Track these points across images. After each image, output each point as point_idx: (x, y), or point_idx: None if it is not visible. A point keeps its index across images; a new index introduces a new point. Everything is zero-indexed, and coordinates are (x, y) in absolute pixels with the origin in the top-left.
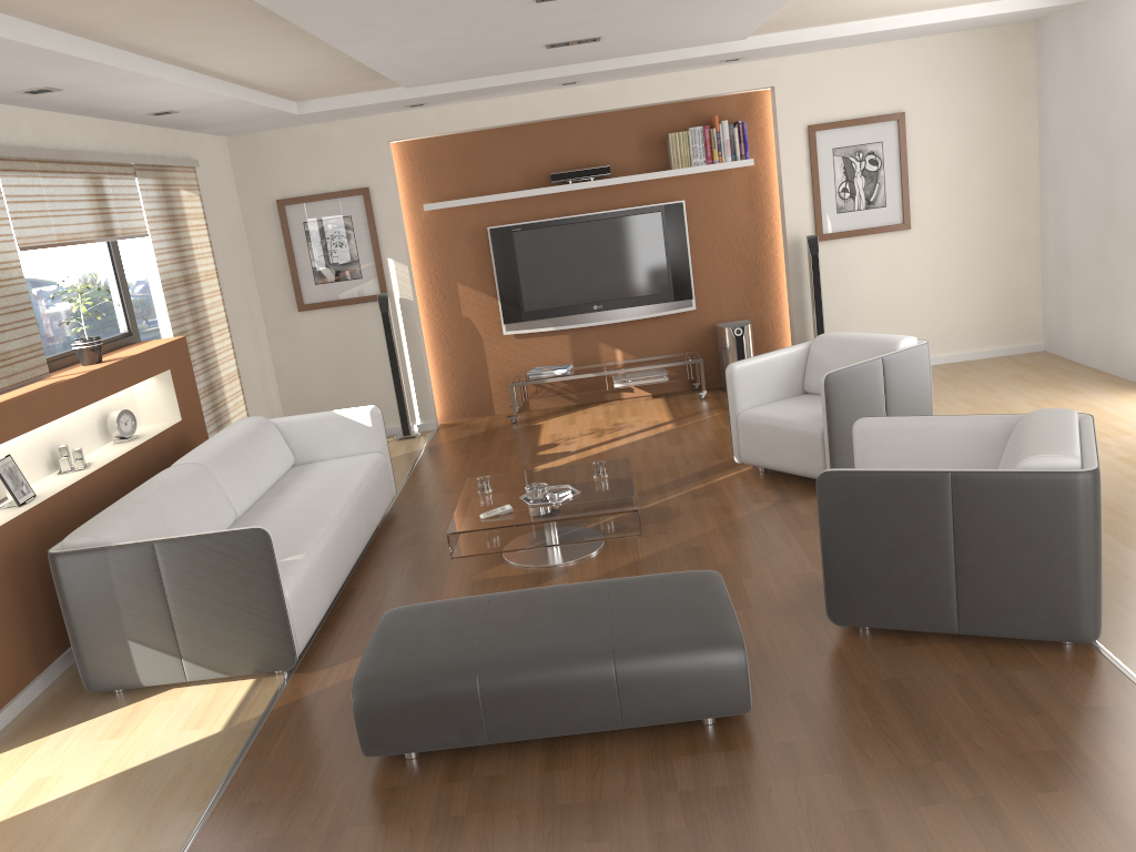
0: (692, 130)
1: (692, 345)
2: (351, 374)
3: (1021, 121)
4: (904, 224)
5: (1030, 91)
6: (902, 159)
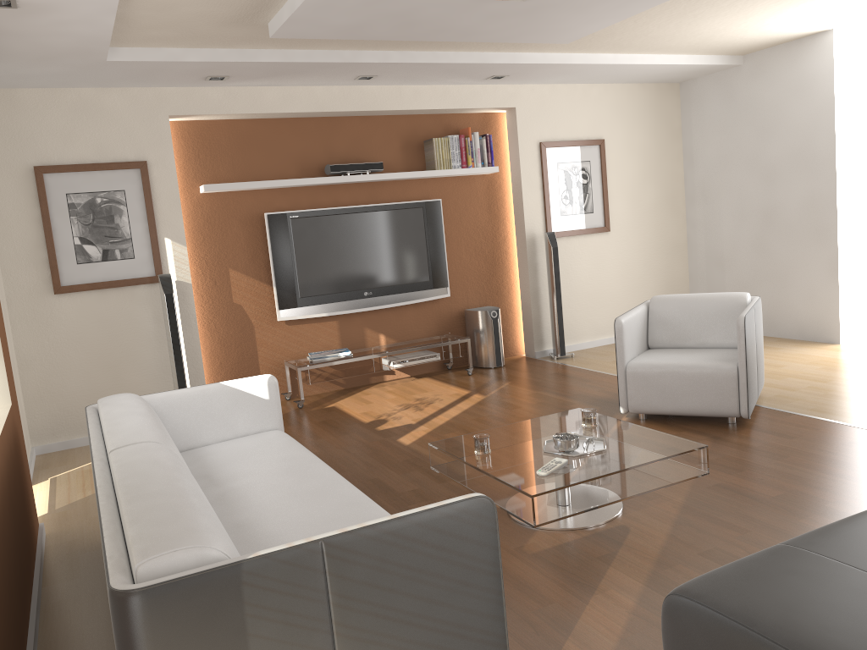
0: (451, 137)
1: (444, 329)
2: (115, 365)
3: (673, 155)
4: (606, 227)
5: (677, 133)
6: (603, 175)
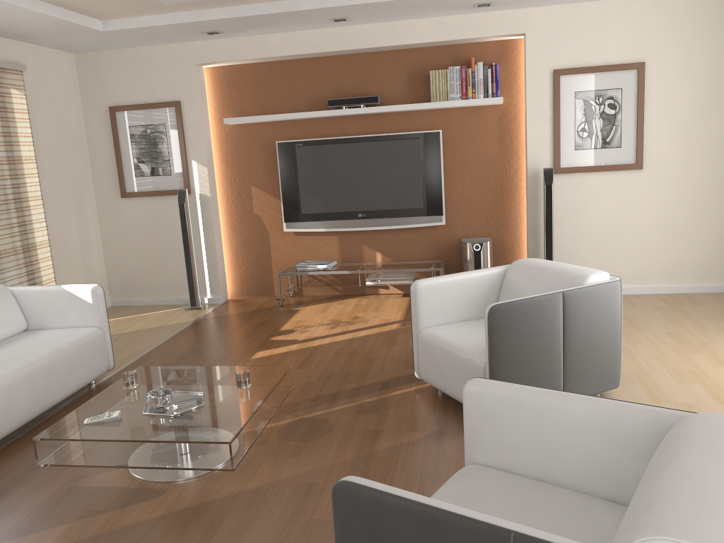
0: (451, 69)
1: (441, 255)
2: (159, 252)
3: None
4: (637, 164)
5: None
6: (639, 105)
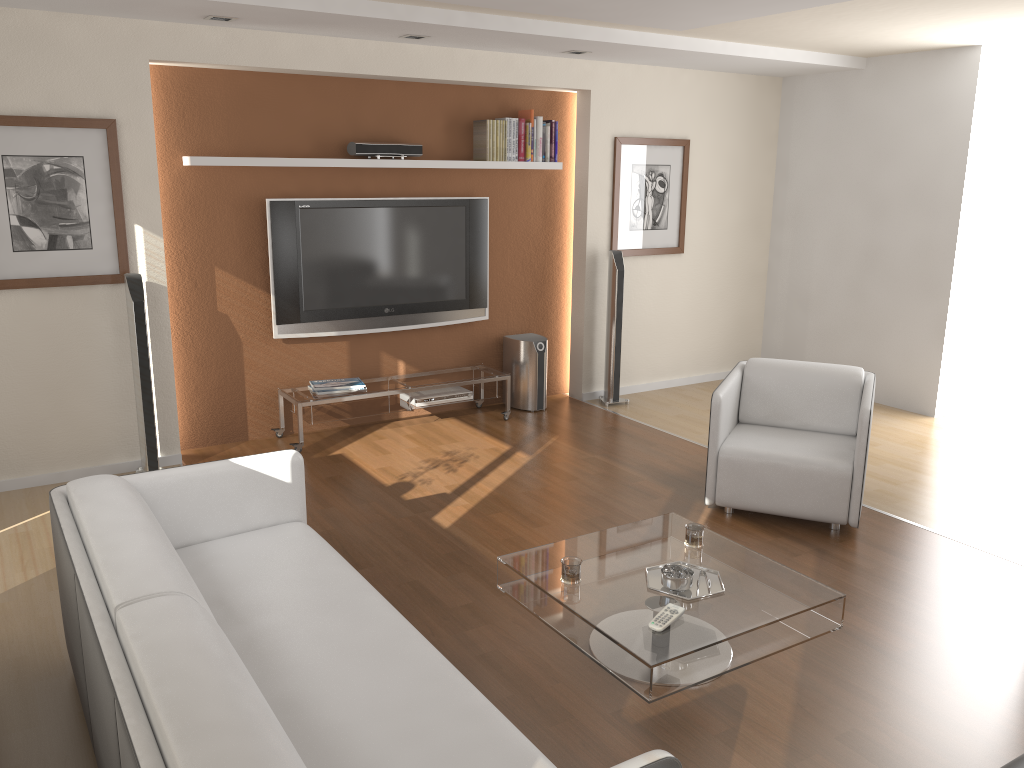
0: (509, 120)
1: (477, 358)
2: (59, 387)
3: (765, 165)
4: (679, 248)
5: (773, 140)
6: (684, 184)
